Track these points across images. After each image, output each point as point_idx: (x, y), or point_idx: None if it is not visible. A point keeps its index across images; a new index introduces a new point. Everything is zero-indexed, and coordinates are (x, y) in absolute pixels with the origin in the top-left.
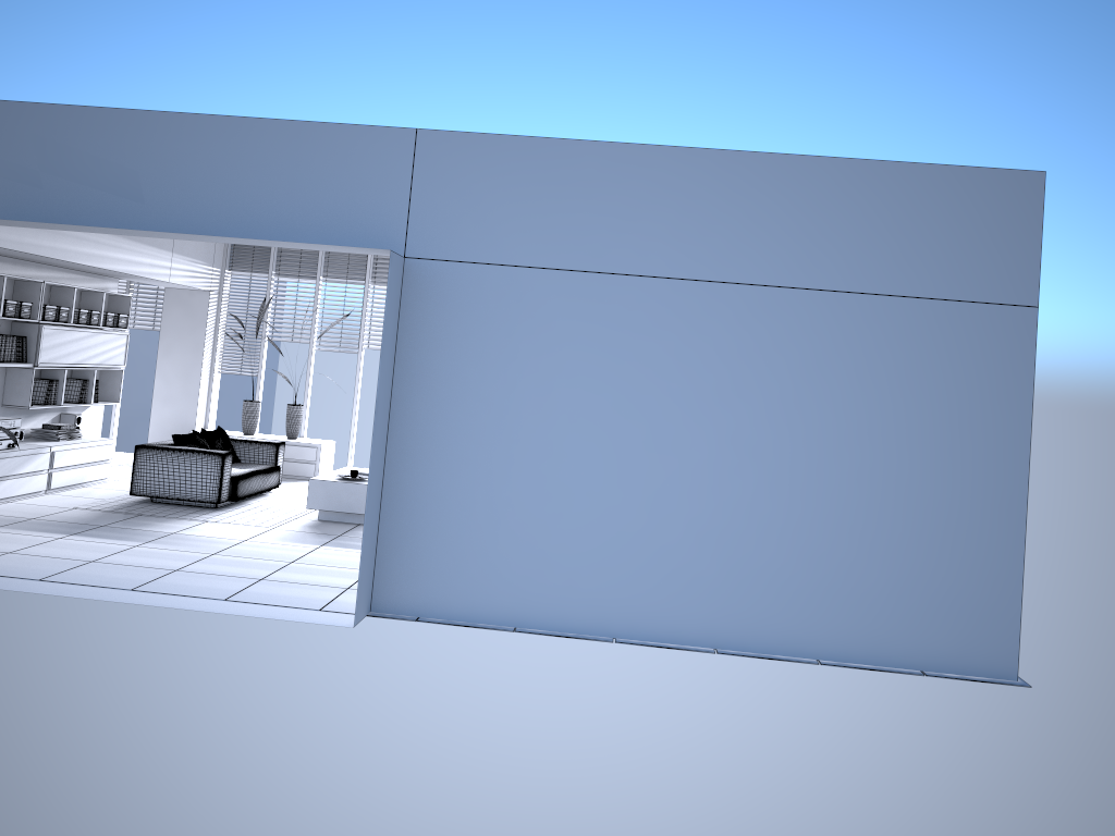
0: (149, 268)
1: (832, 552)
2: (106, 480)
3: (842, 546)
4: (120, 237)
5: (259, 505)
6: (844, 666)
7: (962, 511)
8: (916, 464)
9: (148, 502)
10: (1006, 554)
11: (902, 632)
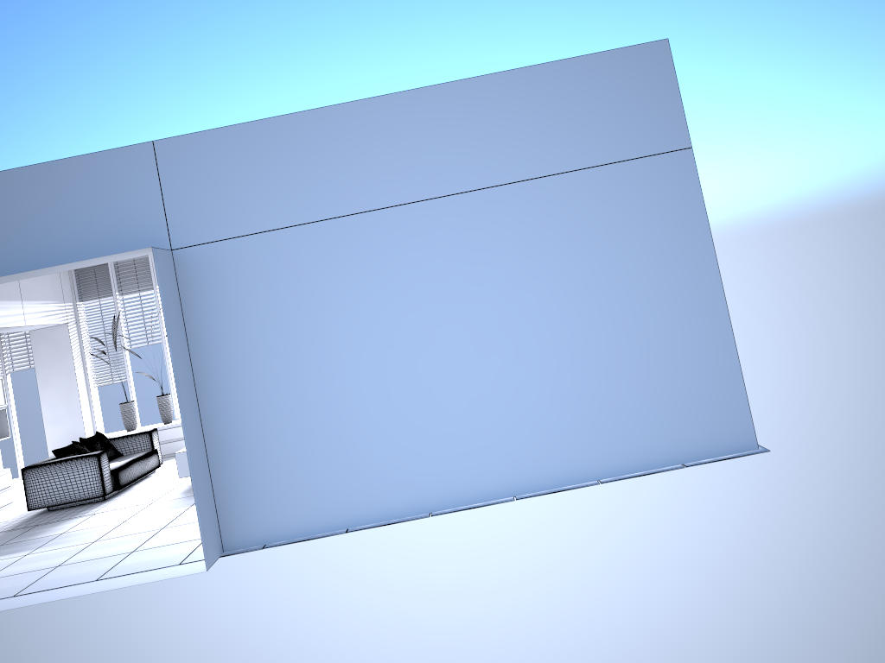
0: (3, 319)
1: (586, 390)
2: (12, 503)
3: (592, 383)
4: None
5: (143, 486)
6: (620, 479)
7: (678, 326)
8: (632, 299)
9: (46, 512)
10: (722, 351)
11: (658, 438)
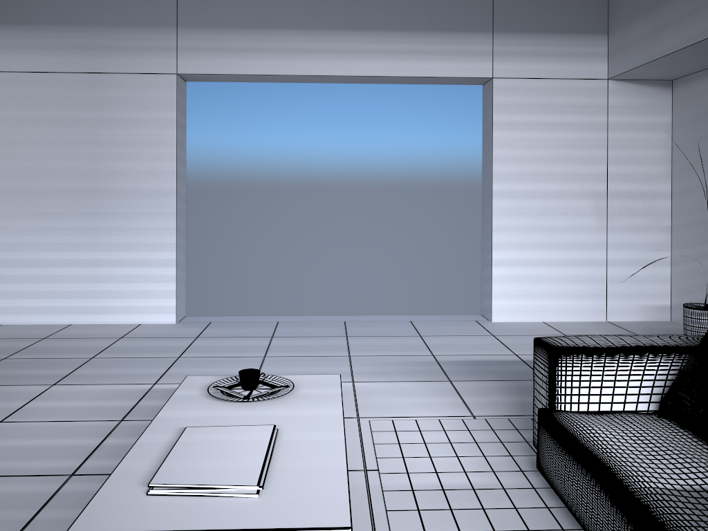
0: None
1: None
2: None
3: None
4: None
5: None
6: None
7: None
8: None
9: None
10: None
11: None
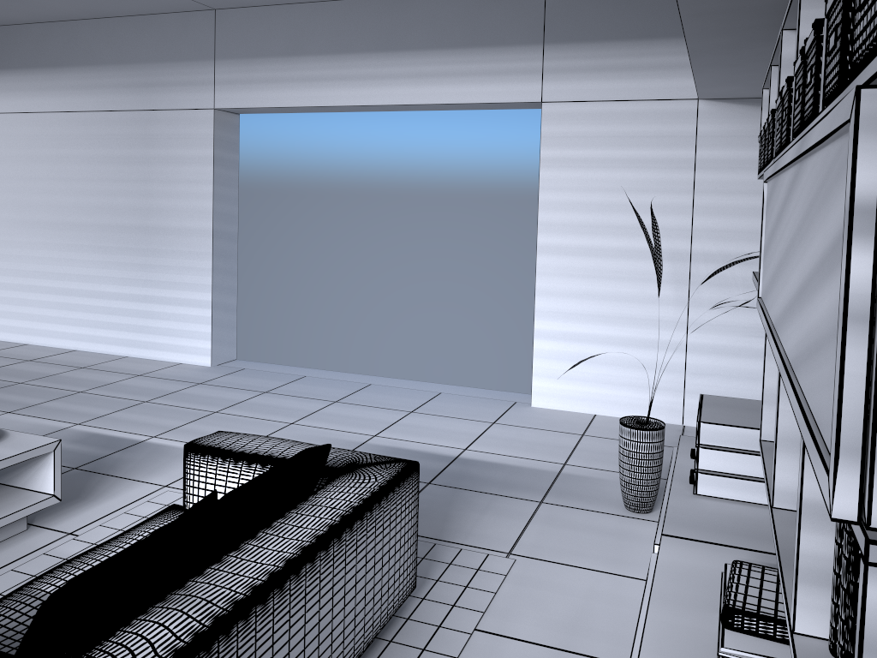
0: None
1: None
2: None
3: None
4: None
5: None
6: None
7: None
8: None
9: None
10: None
11: None
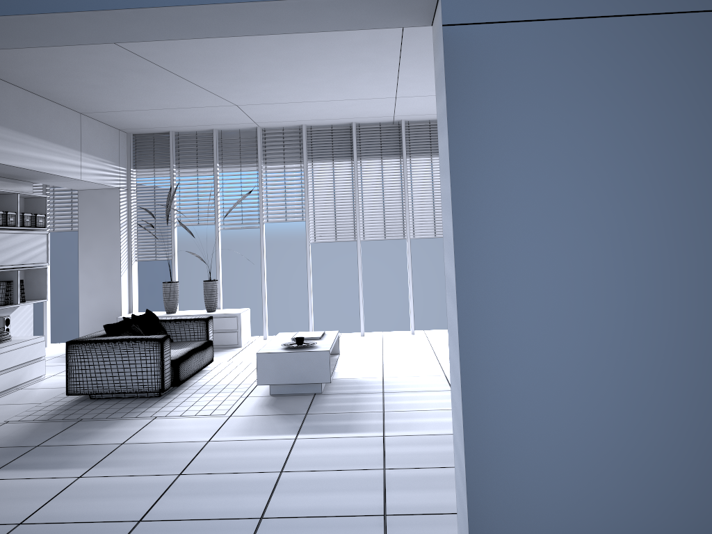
0: (60, 166)
1: None
2: (41, 377)
3: None
4: (26, 135)
5: (202, 385)
6: None
7: None
8: None
9: (87, 399)
10: None
11: None
